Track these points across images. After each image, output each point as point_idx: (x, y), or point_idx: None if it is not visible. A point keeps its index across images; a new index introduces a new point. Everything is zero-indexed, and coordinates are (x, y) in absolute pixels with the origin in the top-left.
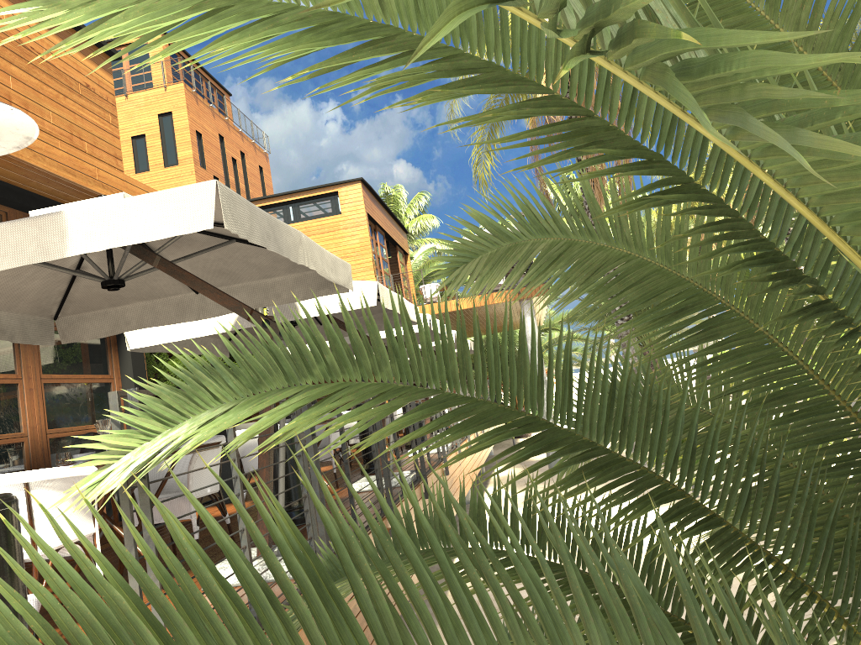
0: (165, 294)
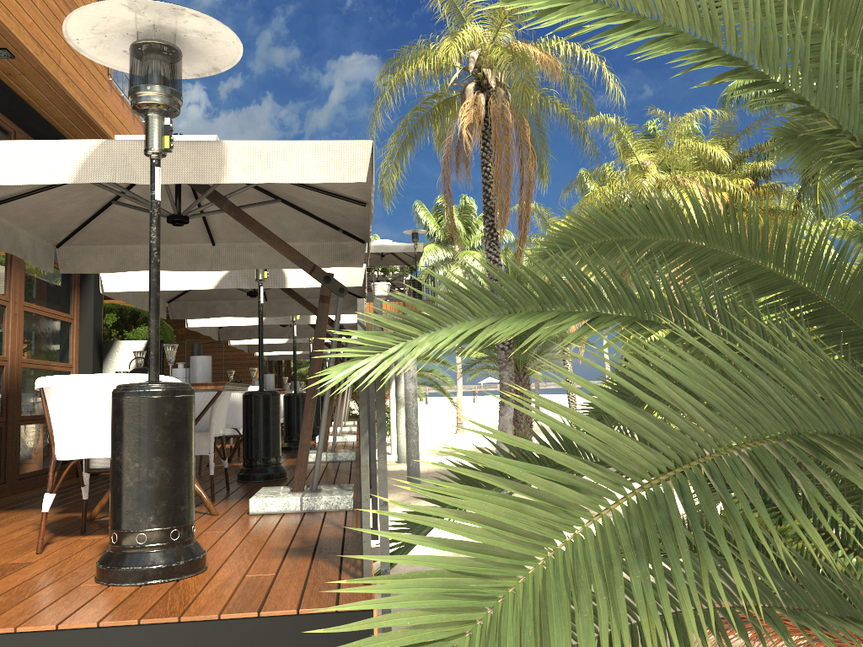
0: (181, 240)
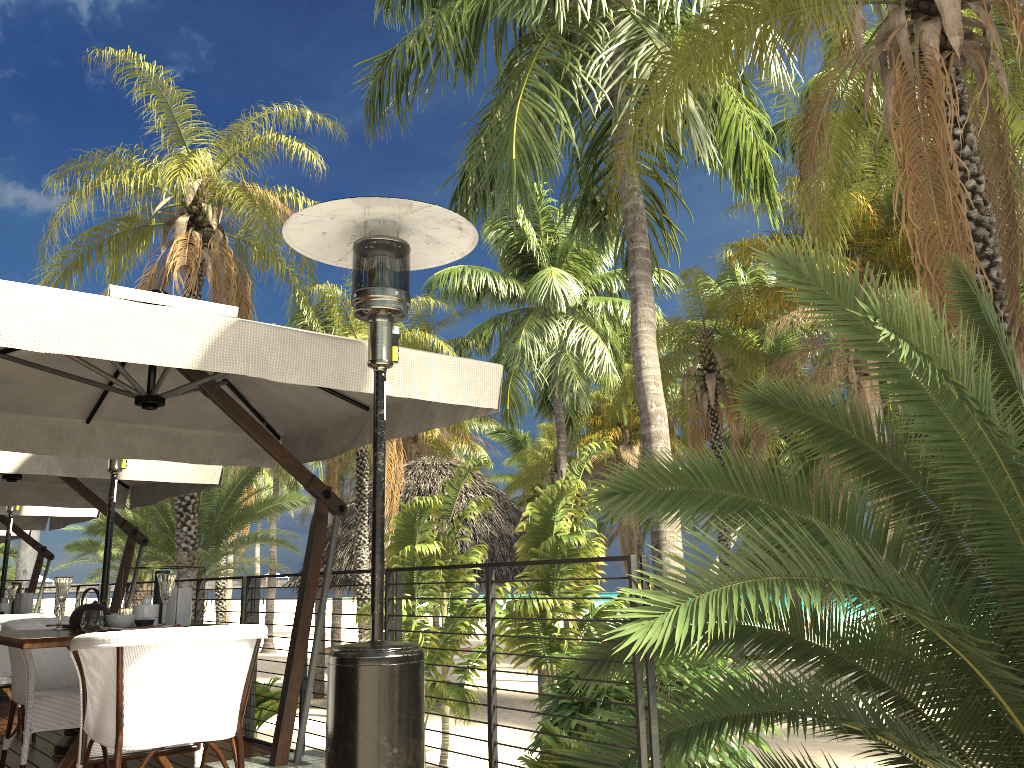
0: (43, 412)
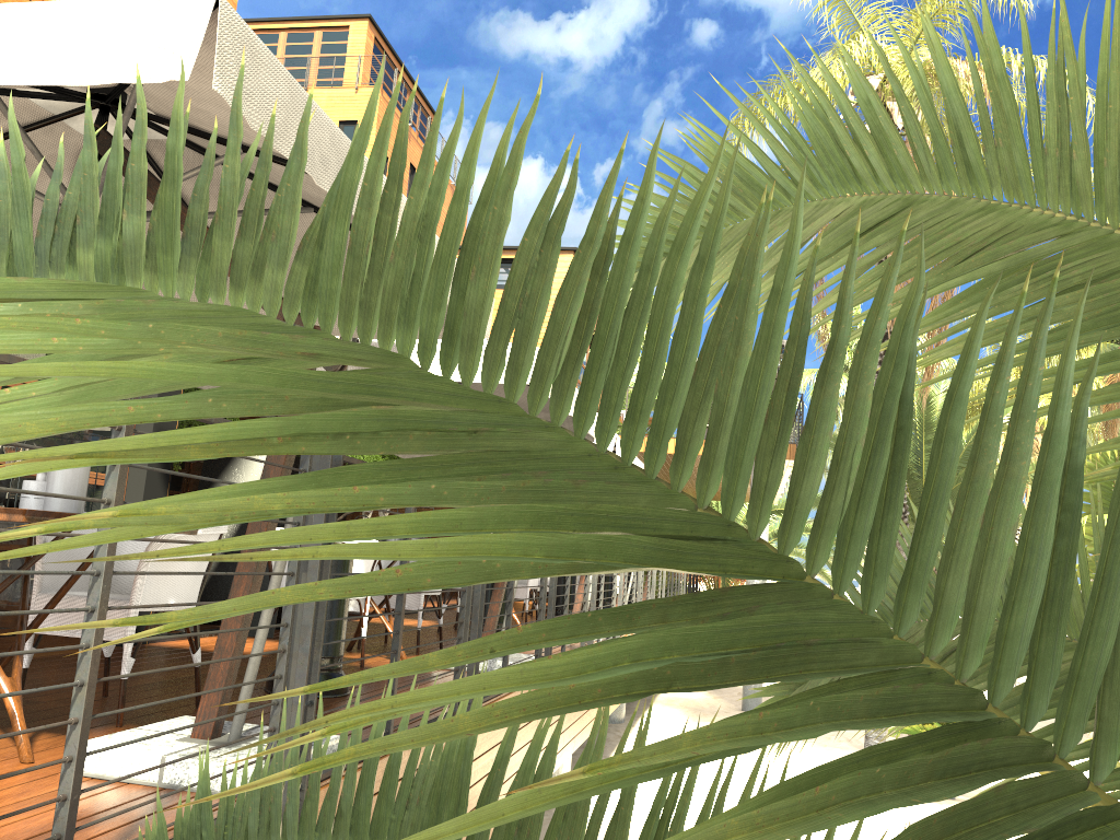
0: None
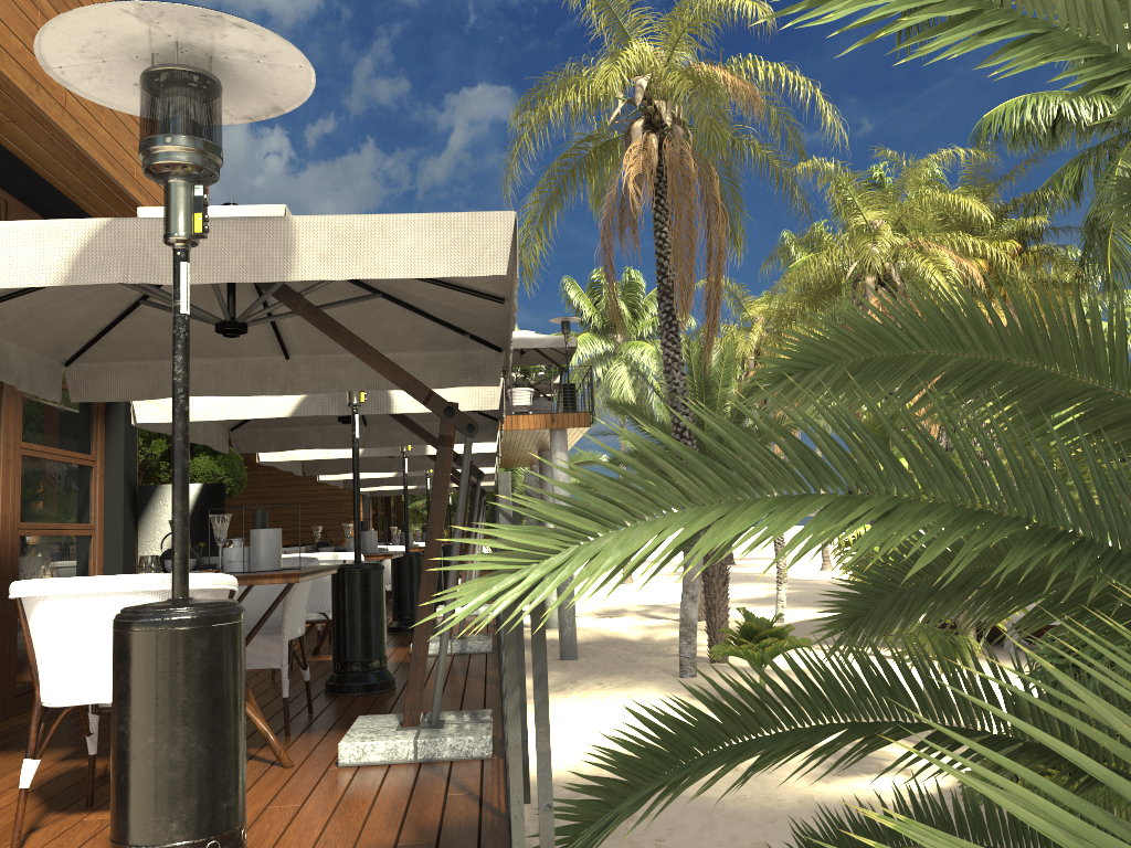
0: (241, 353)
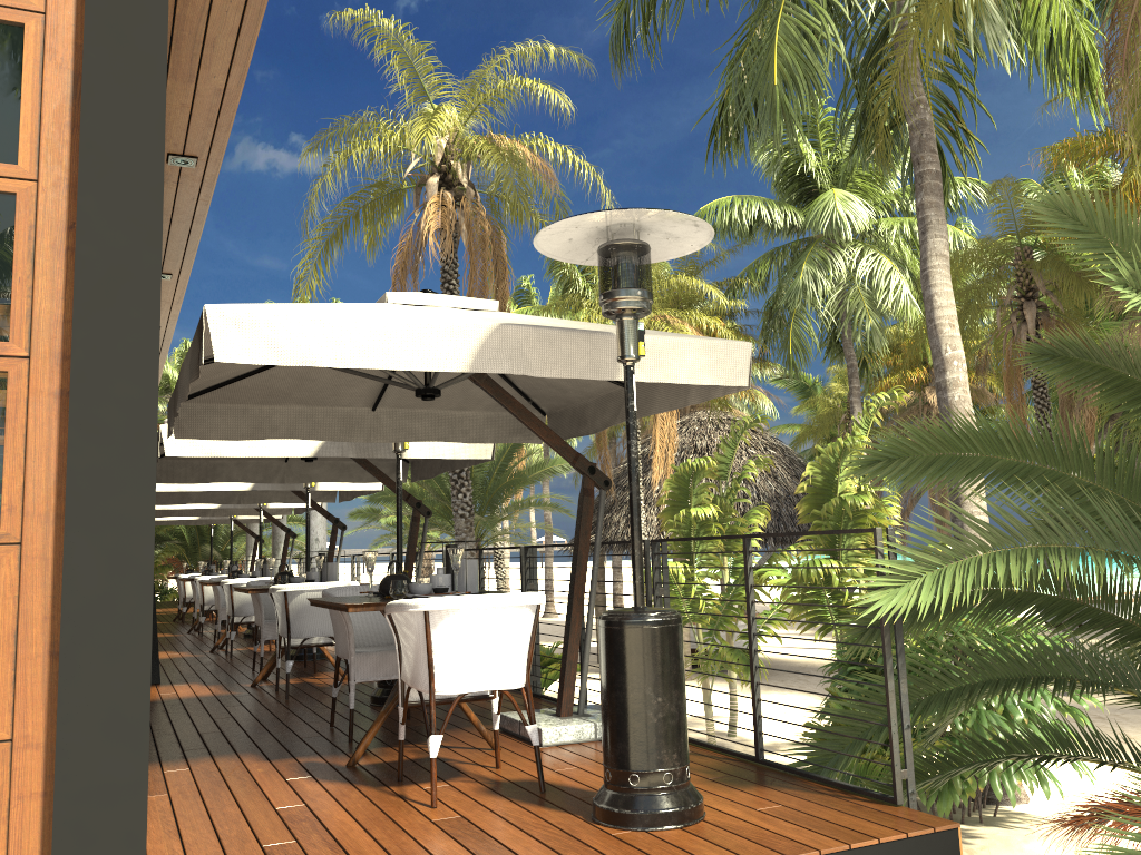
0: (336, 403)
